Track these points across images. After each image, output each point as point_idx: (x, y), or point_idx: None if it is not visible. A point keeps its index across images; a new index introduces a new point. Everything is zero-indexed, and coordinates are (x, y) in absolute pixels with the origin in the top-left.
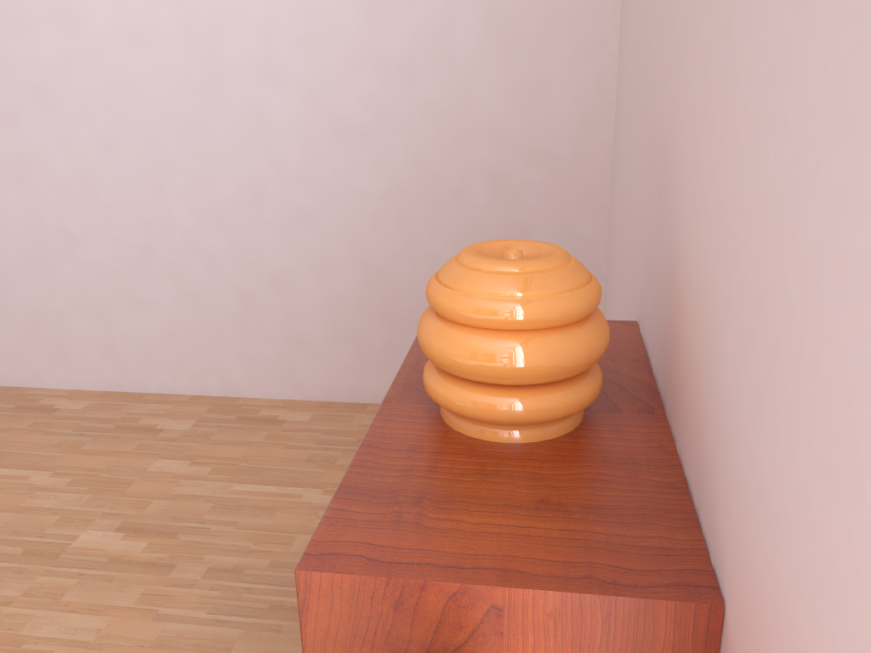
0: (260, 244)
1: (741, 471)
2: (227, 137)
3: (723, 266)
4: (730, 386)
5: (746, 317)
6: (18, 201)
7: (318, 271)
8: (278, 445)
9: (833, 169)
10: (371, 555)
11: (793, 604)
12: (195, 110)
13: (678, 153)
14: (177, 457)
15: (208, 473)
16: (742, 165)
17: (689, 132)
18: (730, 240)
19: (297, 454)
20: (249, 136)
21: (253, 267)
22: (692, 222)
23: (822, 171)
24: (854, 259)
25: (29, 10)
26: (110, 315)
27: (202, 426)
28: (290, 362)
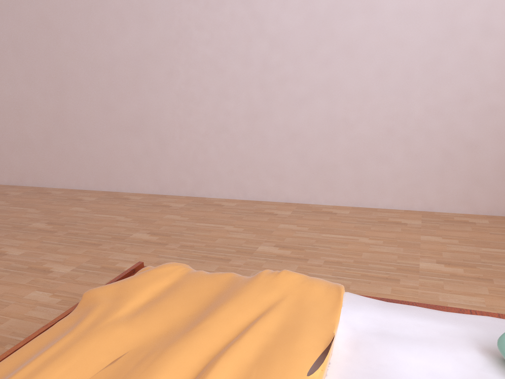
0: (462, 125)
1: None
2: (452, 66)
3: None
4: None
5: None
6: (322, 104)
7: (496, 140)
8: (484, 232)
9: None
10: None
11: None
12: (435, 53)
13: None
14: (430, 235)
15: (458, 242)
16: None
17: None
18: None
19: (502, 237)
20: (466, 65)
21: (455, 138)
22: None
23: None
24: None
25: (349, 6)
26: (363, 165)
27: (427, 223)
28: (469, 192)
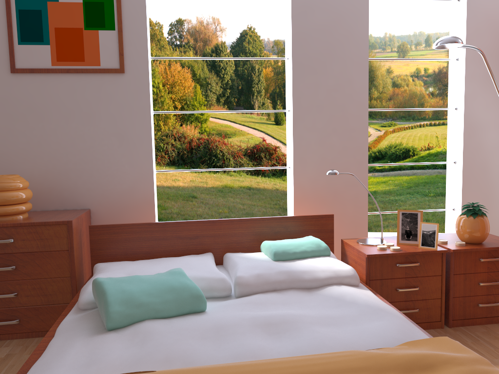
0: None
1: (88, 187)
2: None
3: (61, 164)
4: (75, 179)
5: (79, 166)
6: None
7: None
8: None
9: (104, 142)
10: (70, 218)
11: (114, 187)
12: None
13: (0, 153)
14: None
15: None
16: (65, 147)
17: (13, 147)
18: (63, 159)
19: None
20: None
21: None
22: (29, 164)
23: (101, 143)
24: (114, 149)
25: None
26: None
27: None
28: None
